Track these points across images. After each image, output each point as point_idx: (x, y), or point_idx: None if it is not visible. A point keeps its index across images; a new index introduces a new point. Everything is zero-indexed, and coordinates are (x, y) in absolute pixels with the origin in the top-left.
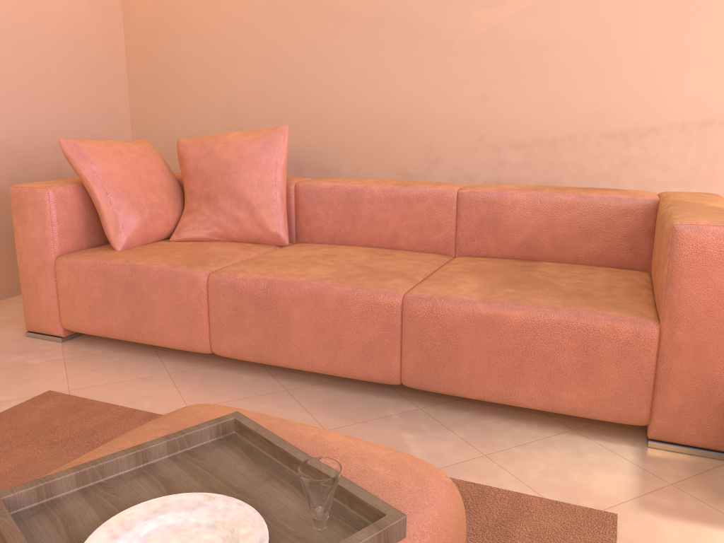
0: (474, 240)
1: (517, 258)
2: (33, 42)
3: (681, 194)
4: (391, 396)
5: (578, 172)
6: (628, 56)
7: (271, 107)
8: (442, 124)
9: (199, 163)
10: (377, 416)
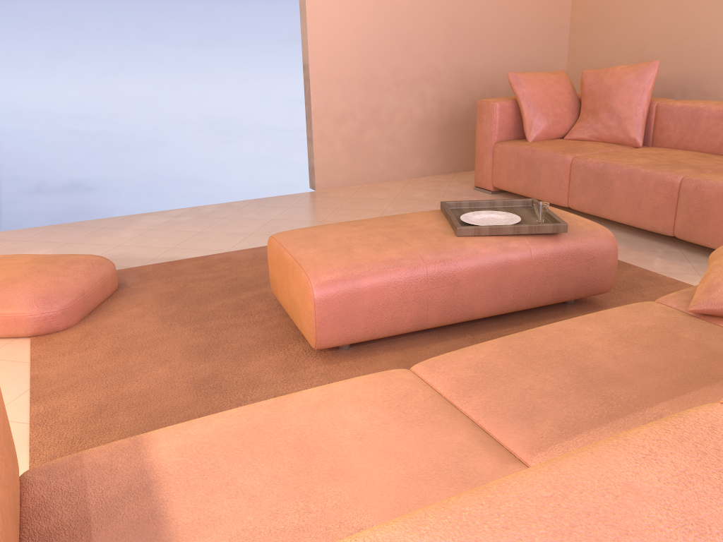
0: None
1: None
2: (508, 5)
3: None
4: (668, 244)
5: None
6: None
7: (670, 42)
8: None
9: (592, 88)
10: (648, 249)
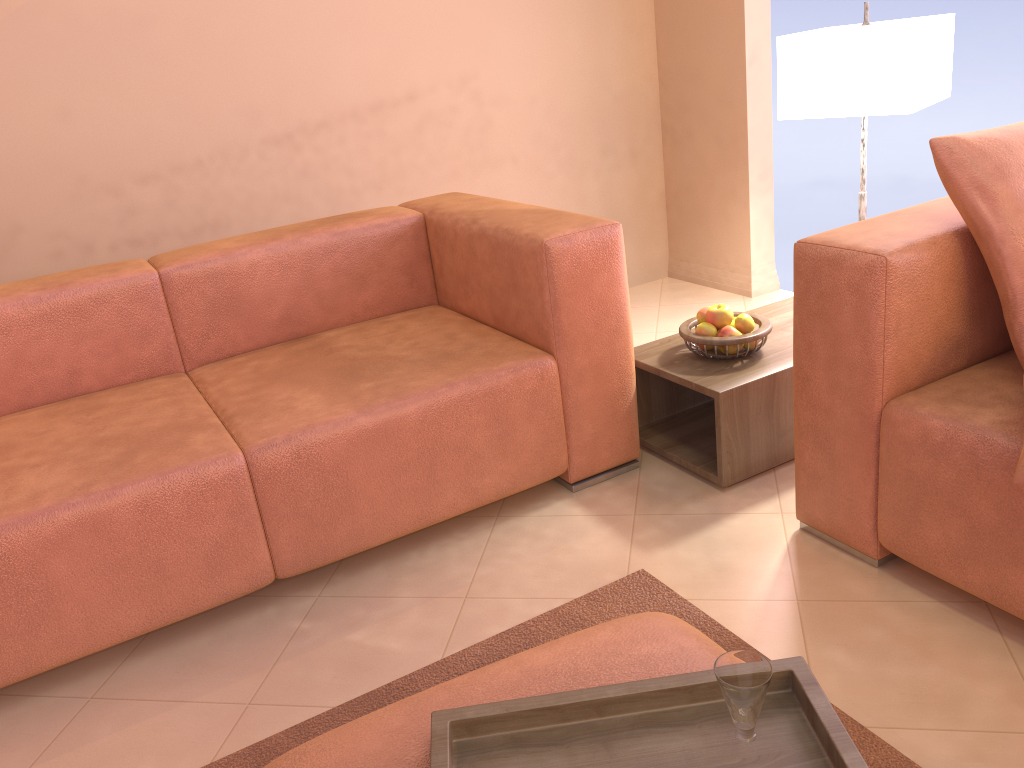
0: (210, 336)
1: (279, 341)
2: None
3: (447, 202)
4: (259, 605)
5: (247, 199)
6: (263, 29)
7: None
8: (3, 168)
9: None
10: (283, 640)
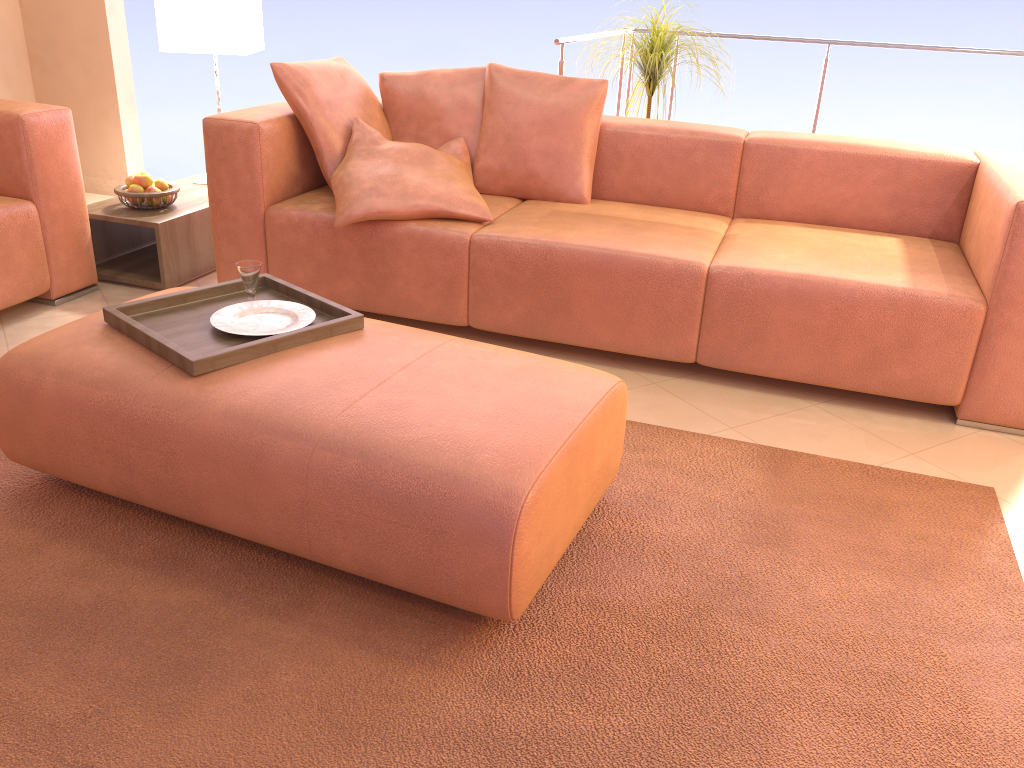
0: None
1: None
2: None
3: None
4: None
5: None
6: None
7: None
8: None
9: None
10: None
